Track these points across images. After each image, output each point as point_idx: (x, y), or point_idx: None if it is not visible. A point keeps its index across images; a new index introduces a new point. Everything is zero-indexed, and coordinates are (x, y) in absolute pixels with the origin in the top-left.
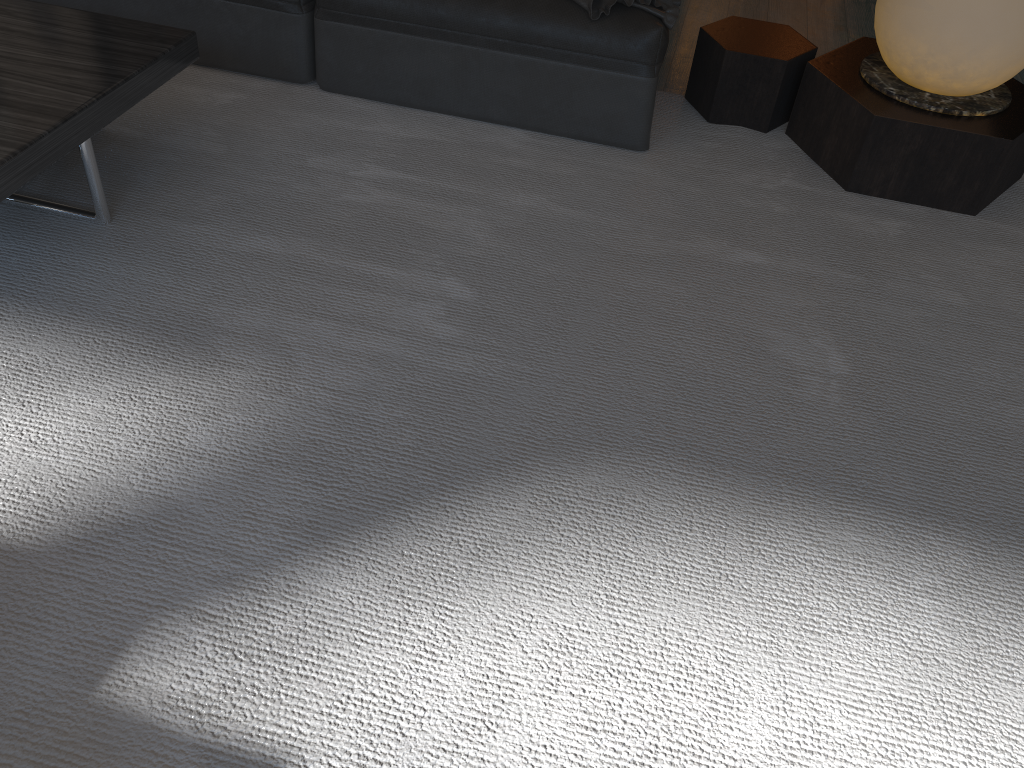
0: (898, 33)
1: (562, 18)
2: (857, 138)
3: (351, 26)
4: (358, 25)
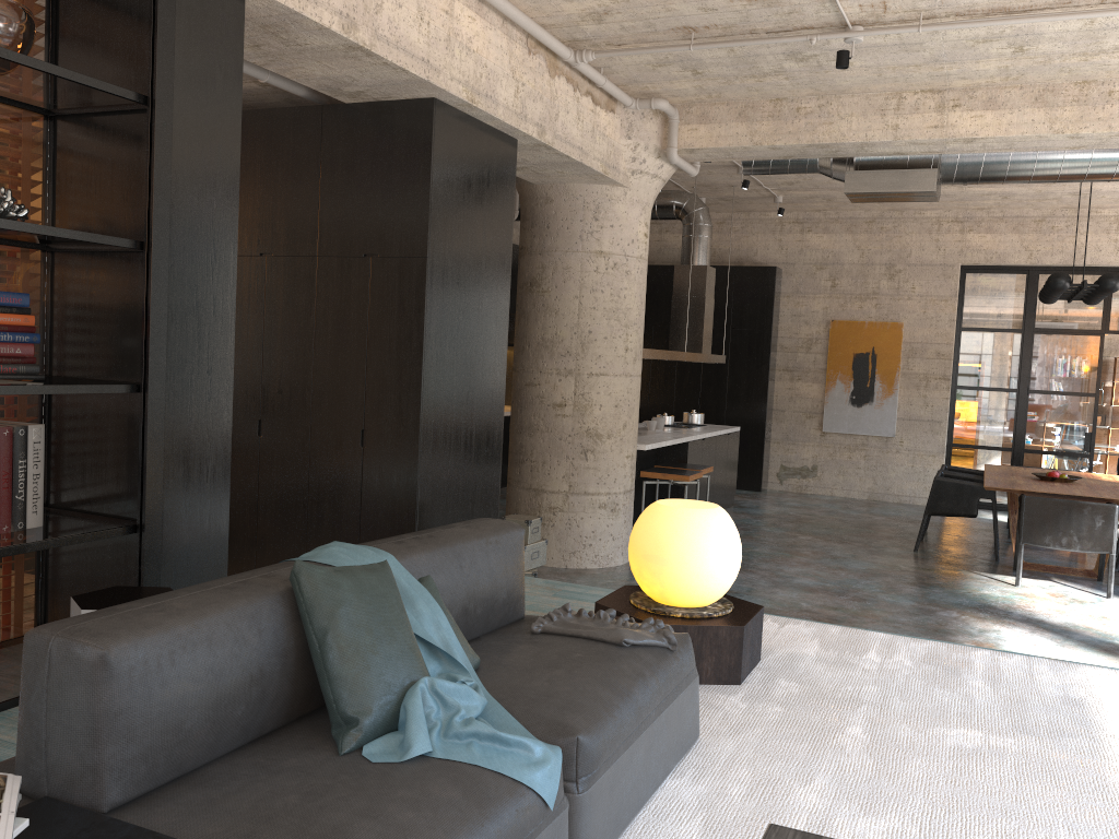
0: (706, 576)
1: (668, 660)
2: (735, 646)
3: (602, 776)
4: (605, 770)
